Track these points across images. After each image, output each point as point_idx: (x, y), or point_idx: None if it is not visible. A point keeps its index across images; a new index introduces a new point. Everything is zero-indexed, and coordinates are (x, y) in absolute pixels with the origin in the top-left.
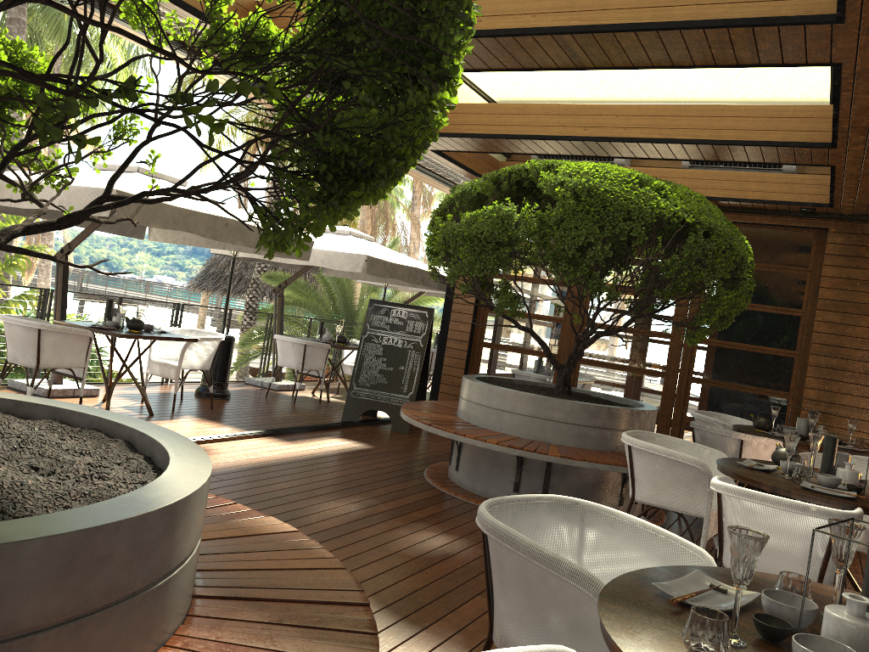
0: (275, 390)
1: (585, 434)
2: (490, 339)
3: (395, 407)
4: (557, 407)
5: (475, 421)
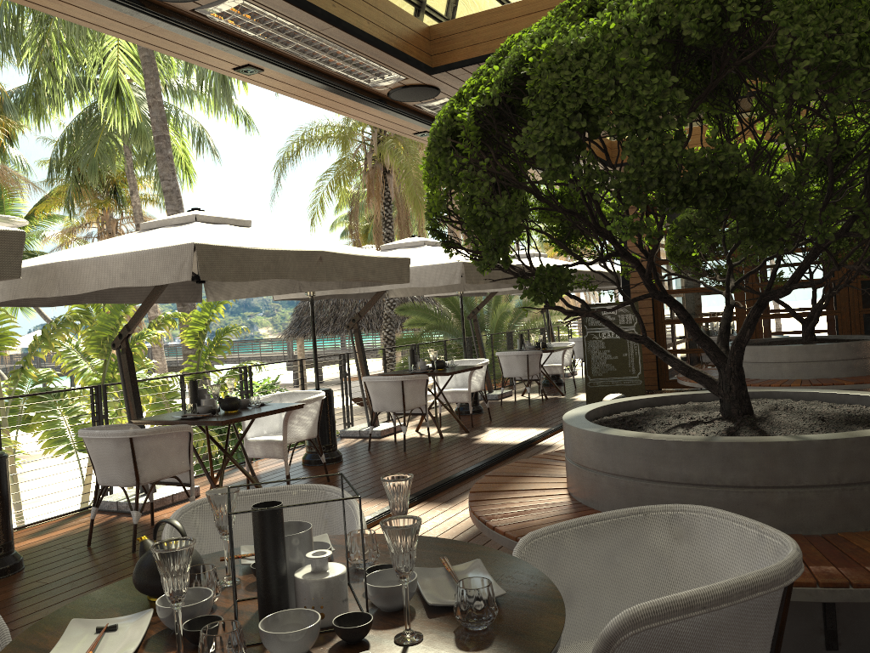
0: (495, 400)
1: (853, 365)
2: (670, 316)
3: (629, 388)
4: (827, 350)
5: (755, 376)
